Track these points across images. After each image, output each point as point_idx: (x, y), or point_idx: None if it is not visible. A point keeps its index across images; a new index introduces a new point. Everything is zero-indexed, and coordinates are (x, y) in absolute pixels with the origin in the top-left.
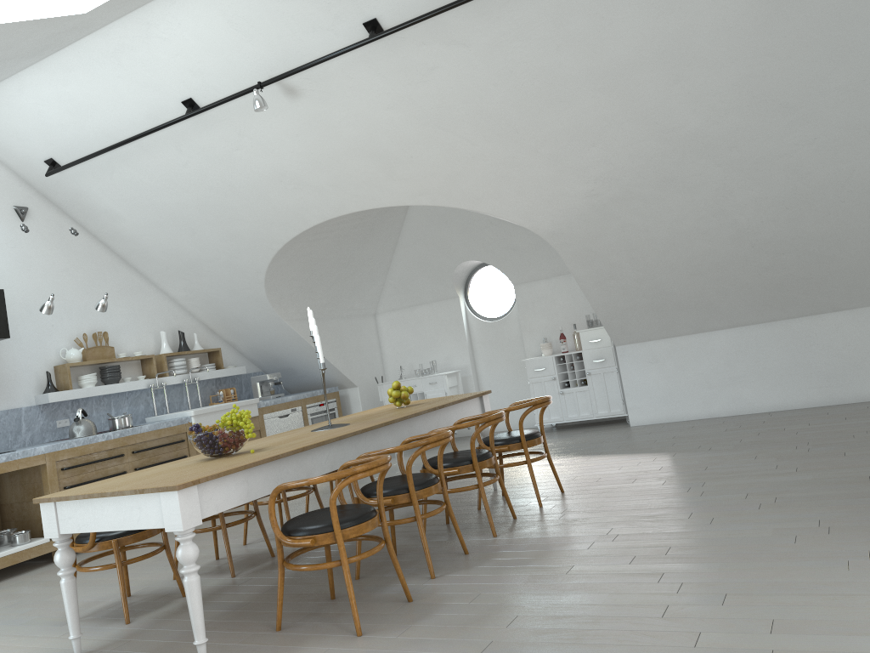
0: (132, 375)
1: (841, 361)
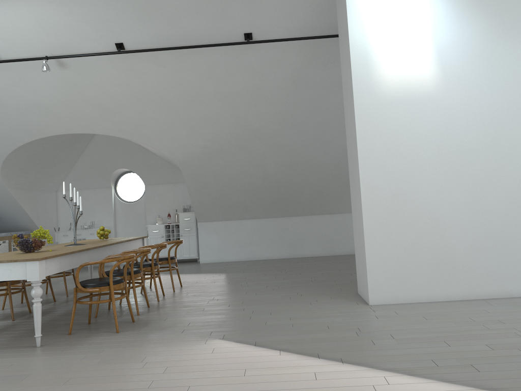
0: None
1: (296, 238)
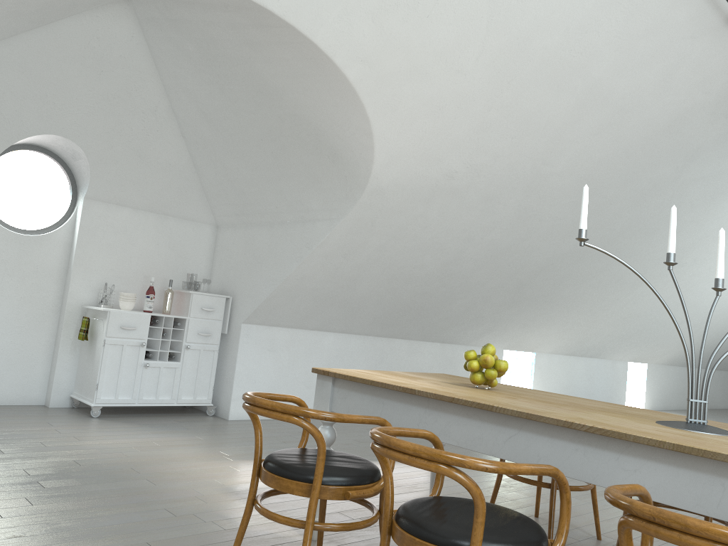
0: None
1: None
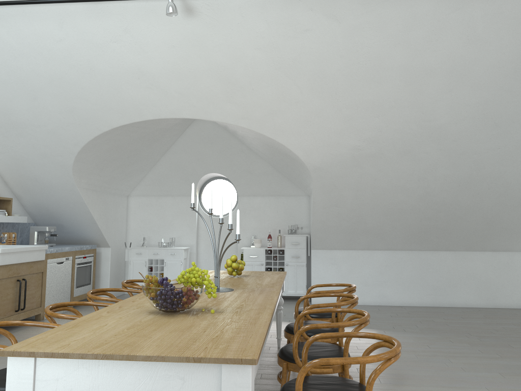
0: None
1: (444, 281)
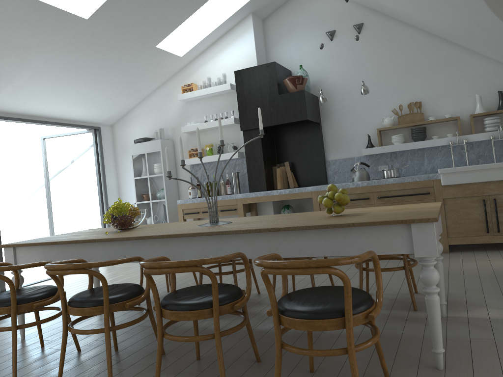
0: (447, 133)
1: None
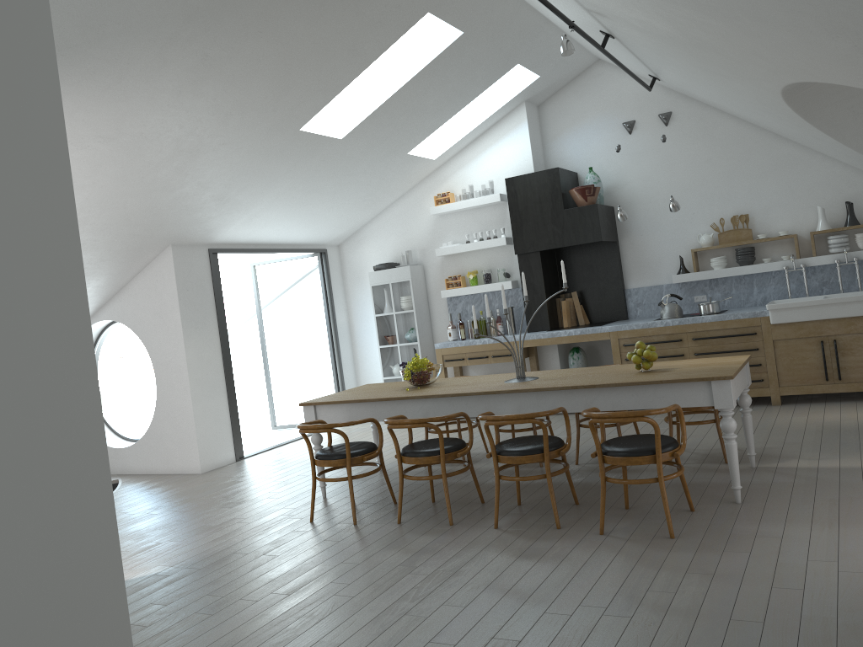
0: (782, 254)
1: None
